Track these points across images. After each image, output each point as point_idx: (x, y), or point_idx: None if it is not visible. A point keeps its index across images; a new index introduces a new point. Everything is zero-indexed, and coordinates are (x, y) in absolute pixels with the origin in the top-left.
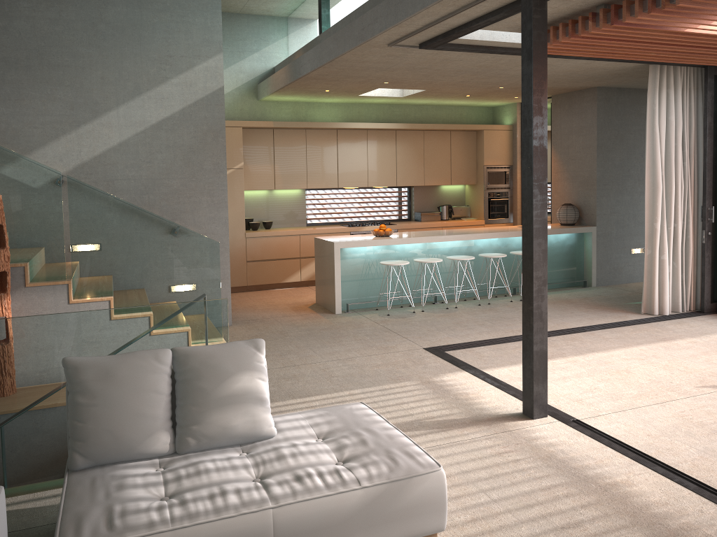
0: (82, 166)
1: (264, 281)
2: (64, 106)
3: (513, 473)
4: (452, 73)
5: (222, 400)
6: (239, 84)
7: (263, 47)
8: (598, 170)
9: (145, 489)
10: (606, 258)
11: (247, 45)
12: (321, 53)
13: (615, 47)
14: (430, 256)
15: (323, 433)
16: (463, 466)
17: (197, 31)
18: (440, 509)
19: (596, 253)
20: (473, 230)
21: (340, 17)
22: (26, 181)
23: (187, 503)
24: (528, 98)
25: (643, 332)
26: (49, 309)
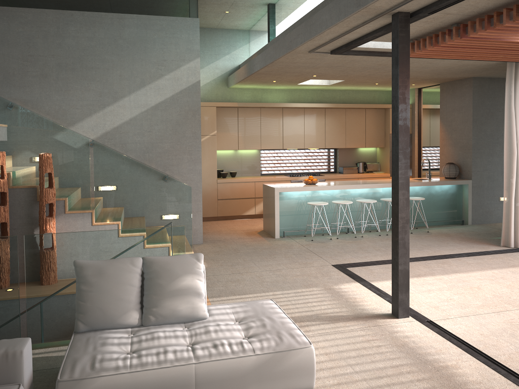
0: (106, 134)
1: (229, 213)
2: (95, 94)
3: (374, 354)
4: (360, 69)
5: (172, 292)
6: (215, 76)
7: (232, 51)
8: (473, 139)
9: (118, 346)
10: (479, 203)
11: (221, 49)
12: (266, 57)
13: (470, 52)
14: (344, 199)
15: (240, 318)
16: (340, 347)
17: (182, 43)
18: (310, 373)
19: (472, 200)
20: (378, 181)
21: (282, 31)
22: (67, 144)
23: (141, 356)
24: (396, 91)
25: (499, 260)
26: (79, 228)
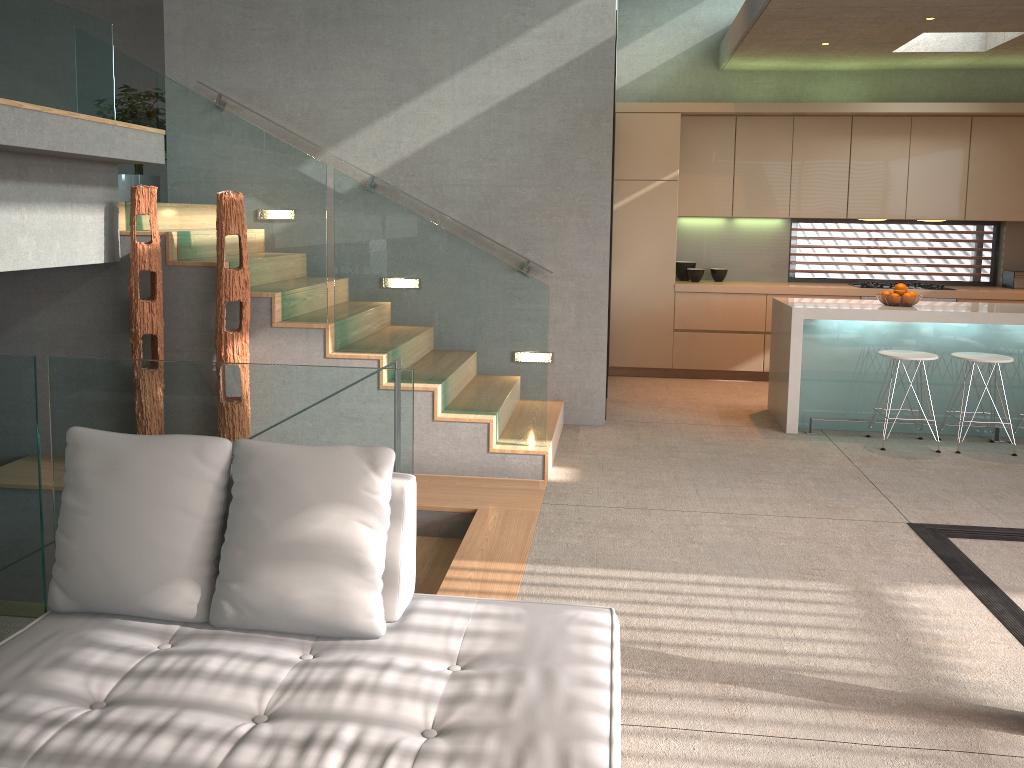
0: (401, 164)
1: (700, 364)
2: (381, 76)
3: None
4: None
5: (284, 548)
6: (689, 45)
7: None
8: None
9: (86, 676)
10: None
11: None
12: None
13: None
14: (994, 352)
15: (472, 655)
16: None
17: None
18: None
19: None
20: None
21: None
22: (281, 176)
23: (93, 728)
24: None
25: None
26: (299, 362)
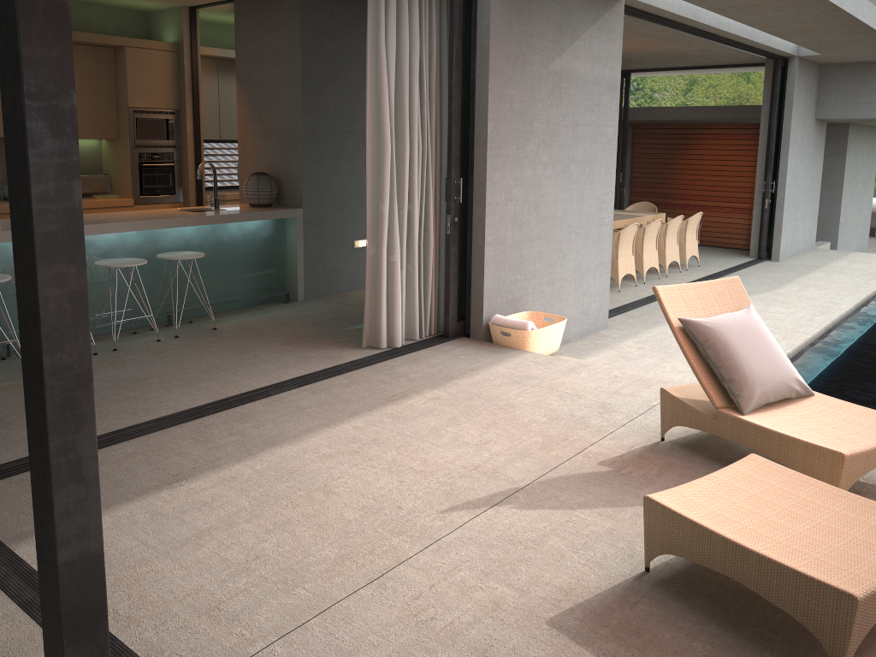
0: None
1: None
2: None
3: None
4: None
5: None
6: None
7: None
8: (304, 121)
9: None
10: (318, 256)
11: None
12: None
13: None
14: None
15: None
16: None
17: None
18: None
19: (304, 249)
20: (93, 217)
21: None
22: None
23: None
24: None
25: (363, 386)
26: None
